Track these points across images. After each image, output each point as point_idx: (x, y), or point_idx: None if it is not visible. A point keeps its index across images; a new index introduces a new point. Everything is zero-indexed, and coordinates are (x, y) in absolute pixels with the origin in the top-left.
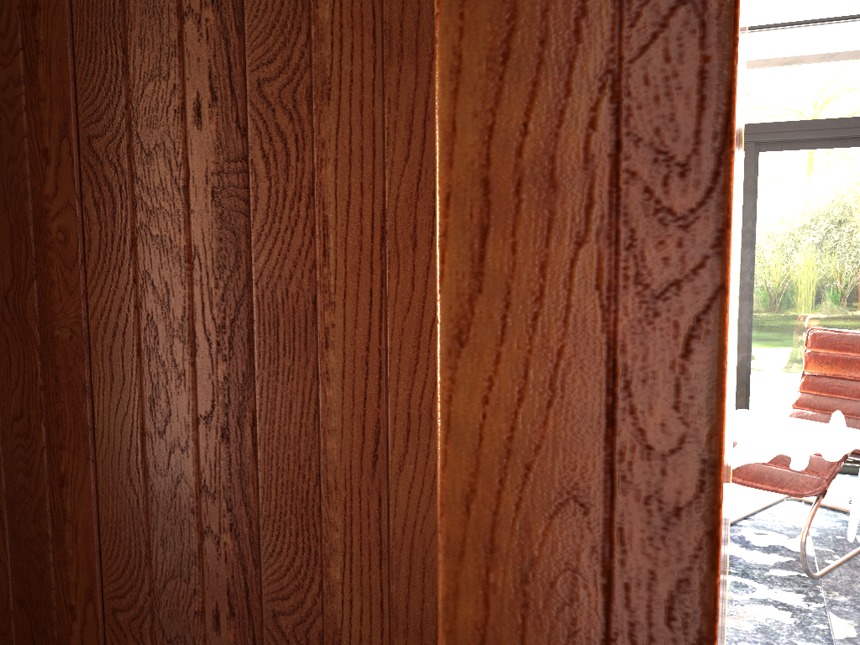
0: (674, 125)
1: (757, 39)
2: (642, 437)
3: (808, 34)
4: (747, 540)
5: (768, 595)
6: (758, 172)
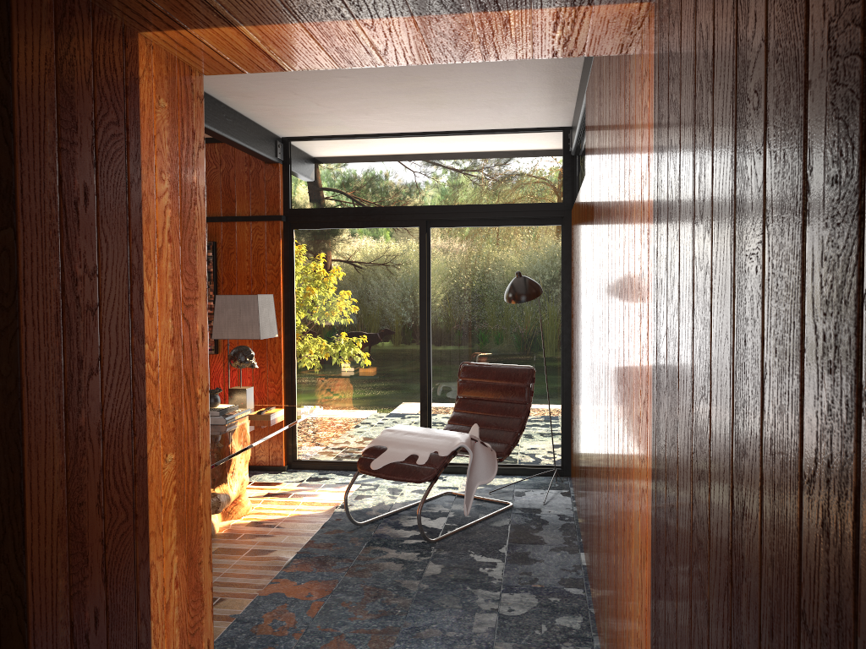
0: (4, 283)
1: (425, 142)
2: (1, 372)
3: (459, 141)
4: (400, 523)
5: (394, 555)
6: (431, 243)
